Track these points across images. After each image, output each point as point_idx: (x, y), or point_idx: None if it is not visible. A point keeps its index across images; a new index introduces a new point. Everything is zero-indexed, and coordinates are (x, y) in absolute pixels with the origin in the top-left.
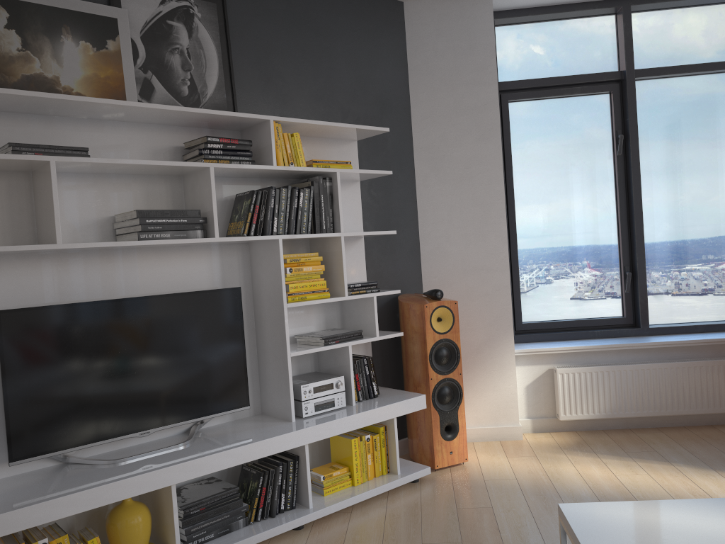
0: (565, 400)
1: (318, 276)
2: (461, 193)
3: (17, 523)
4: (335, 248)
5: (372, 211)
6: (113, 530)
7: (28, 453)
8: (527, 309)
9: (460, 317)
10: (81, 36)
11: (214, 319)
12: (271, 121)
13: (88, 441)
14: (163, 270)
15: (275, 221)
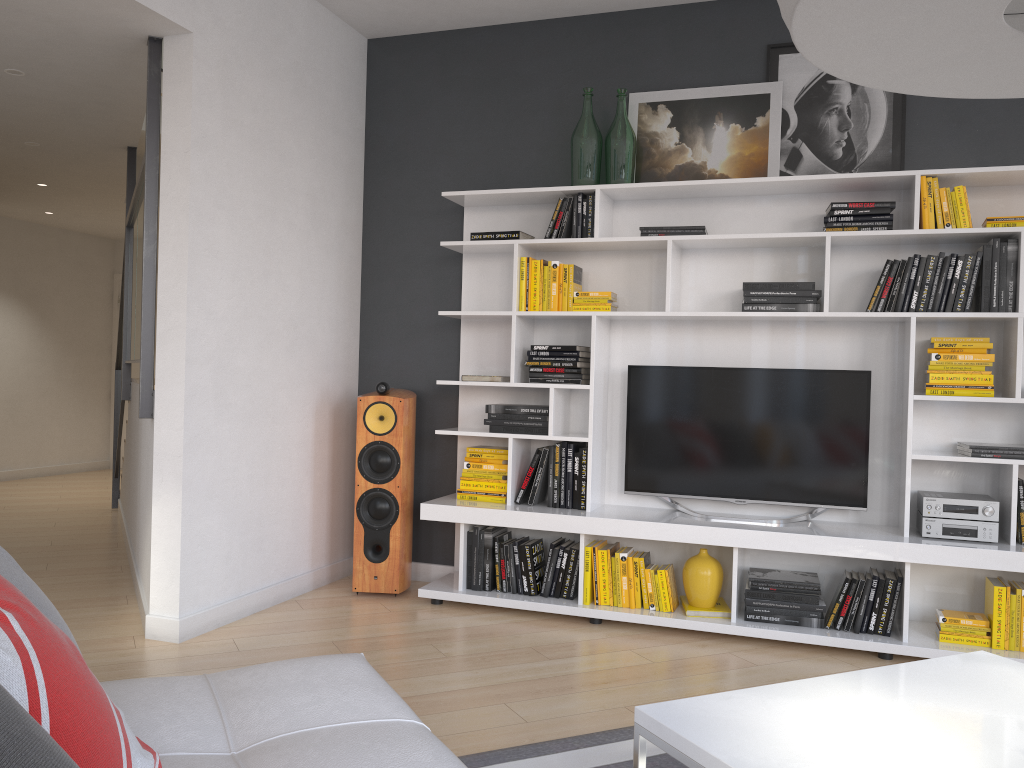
0: None
1: (981, 368)
2: None
3: (598, 528)
4: (1014, 334)
5: None
6: (683, 573)
7: (639, 488)
8: None
9: None
10: (731, 119)
11: (832, 403)
12: (916, 176)
13: (687, 493)
14: (791, 345)
15: (913, 295)
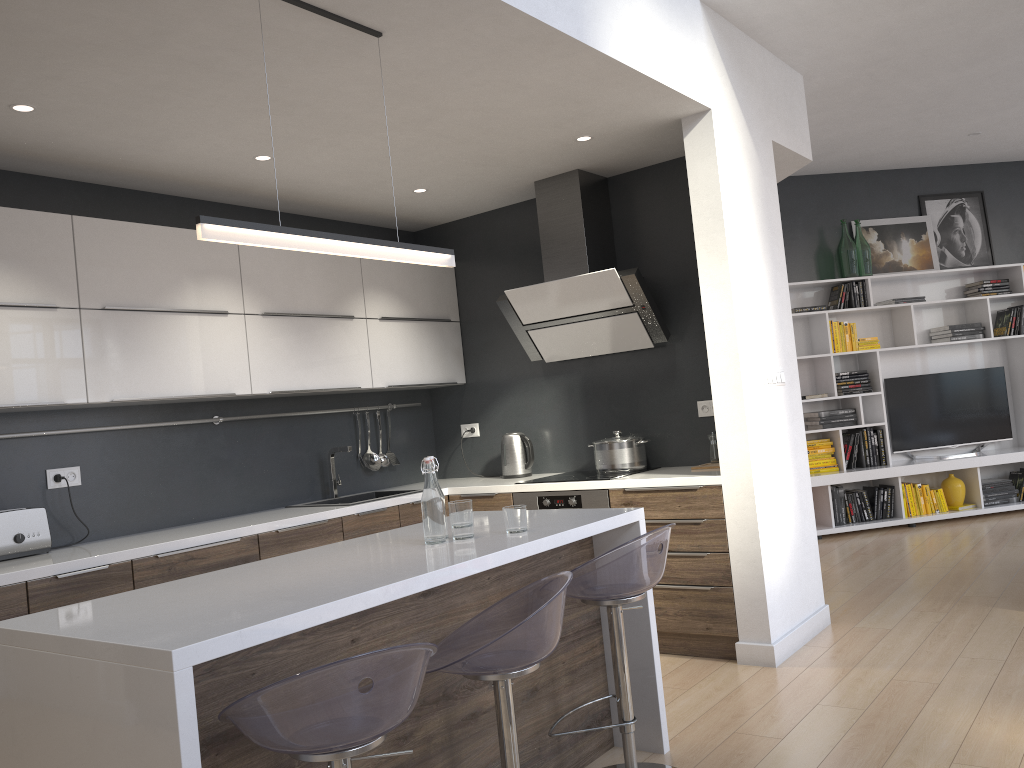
0: None
1: None
2: None
3: (912, 470)
4: None
5: None
6: (947, 488)
7: (900, 448)
8: None
9: None
10: (909, 236)
11: (988, 385)
12: (1021, 266)
13: (926, 446)
14: (955, 358)
15: None
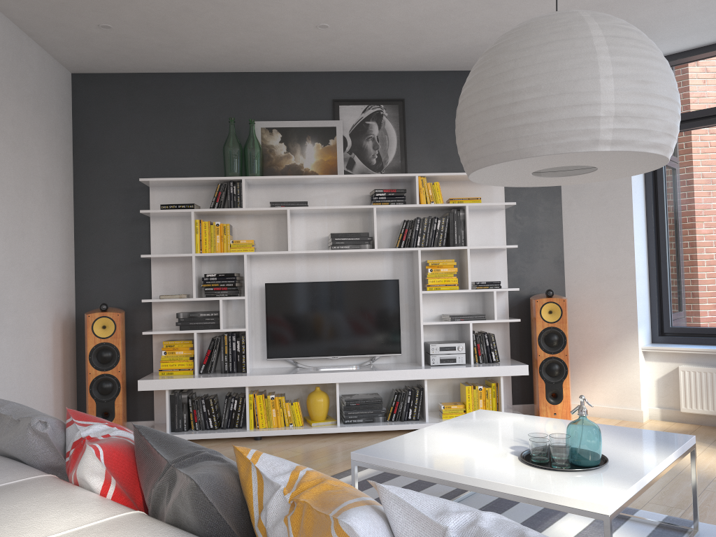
0: (686, 395)
1: (451, 275)
2: (597, 215)
3: (258, 381)
4: (465, 257)
5: (517, 230)
6: (307, 402)
7: (275, 356)
8: (677, 315)
9: (594, 315)
10: (315, 140)
11: (380, 298)
12: (416, 176)
13: (304, 356)
14: (355, 267)
15: (418, 238)
